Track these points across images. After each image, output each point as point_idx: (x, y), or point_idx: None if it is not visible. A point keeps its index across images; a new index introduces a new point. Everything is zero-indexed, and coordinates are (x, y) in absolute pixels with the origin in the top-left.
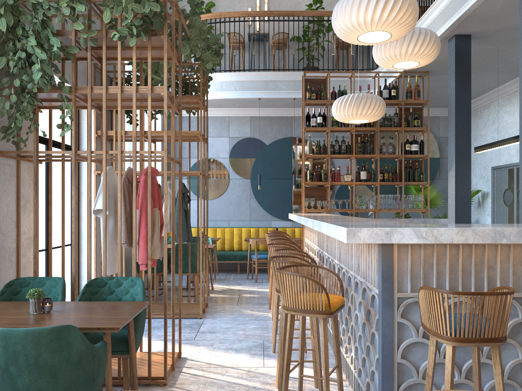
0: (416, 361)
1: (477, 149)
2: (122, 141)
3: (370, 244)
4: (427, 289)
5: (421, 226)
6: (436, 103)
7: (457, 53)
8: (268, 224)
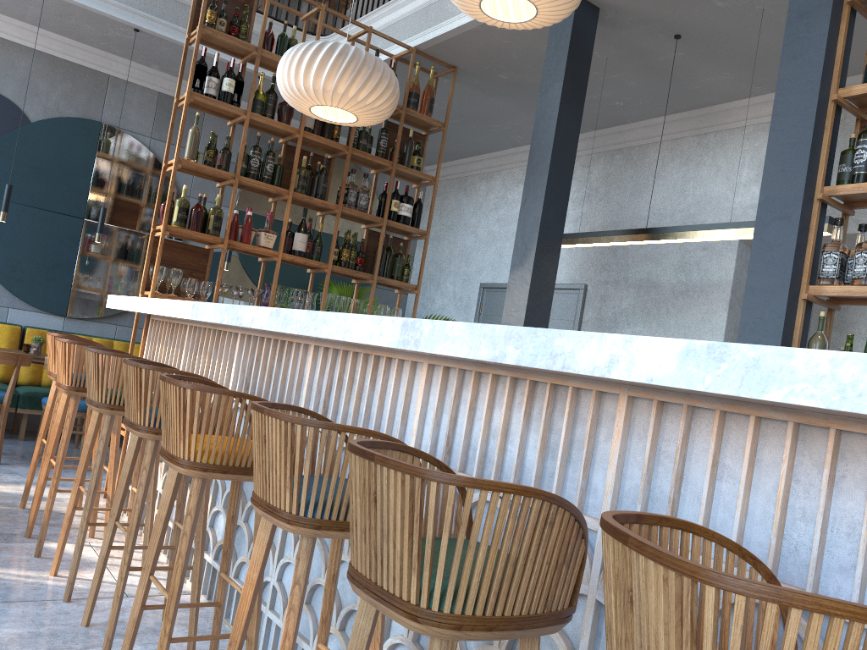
0: None
1: None
2: None
3: None
4: None
5: None
6: None
7: (575, 34)
8: None
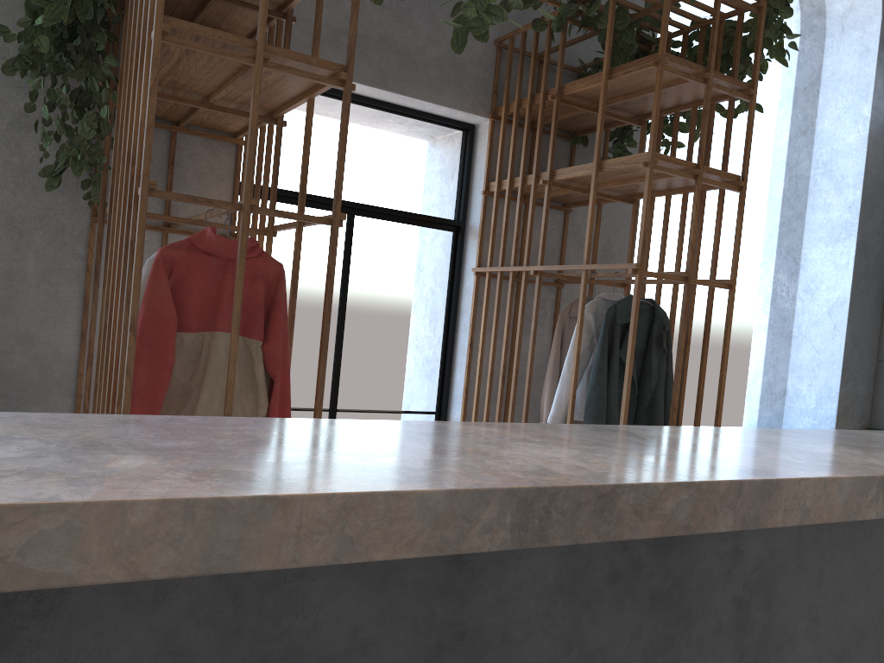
0: None
1: None
2: (579, 206)
3: None
4: None
5: None
6: None
7: None
8: None
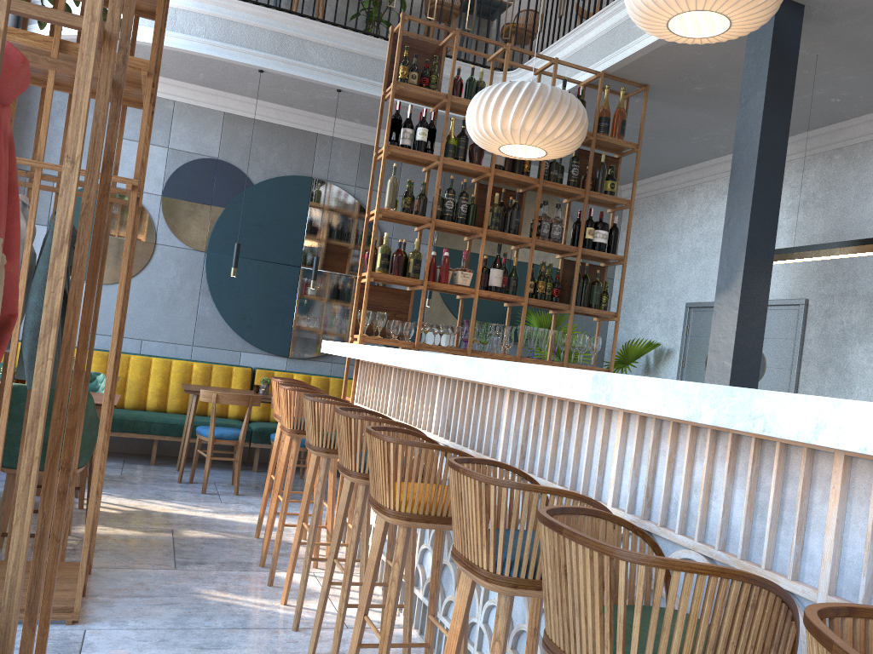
0: None
1: None
2: None
3: None
4: None
5: None
6: None
7: (777, 37)
8: (233, 359)
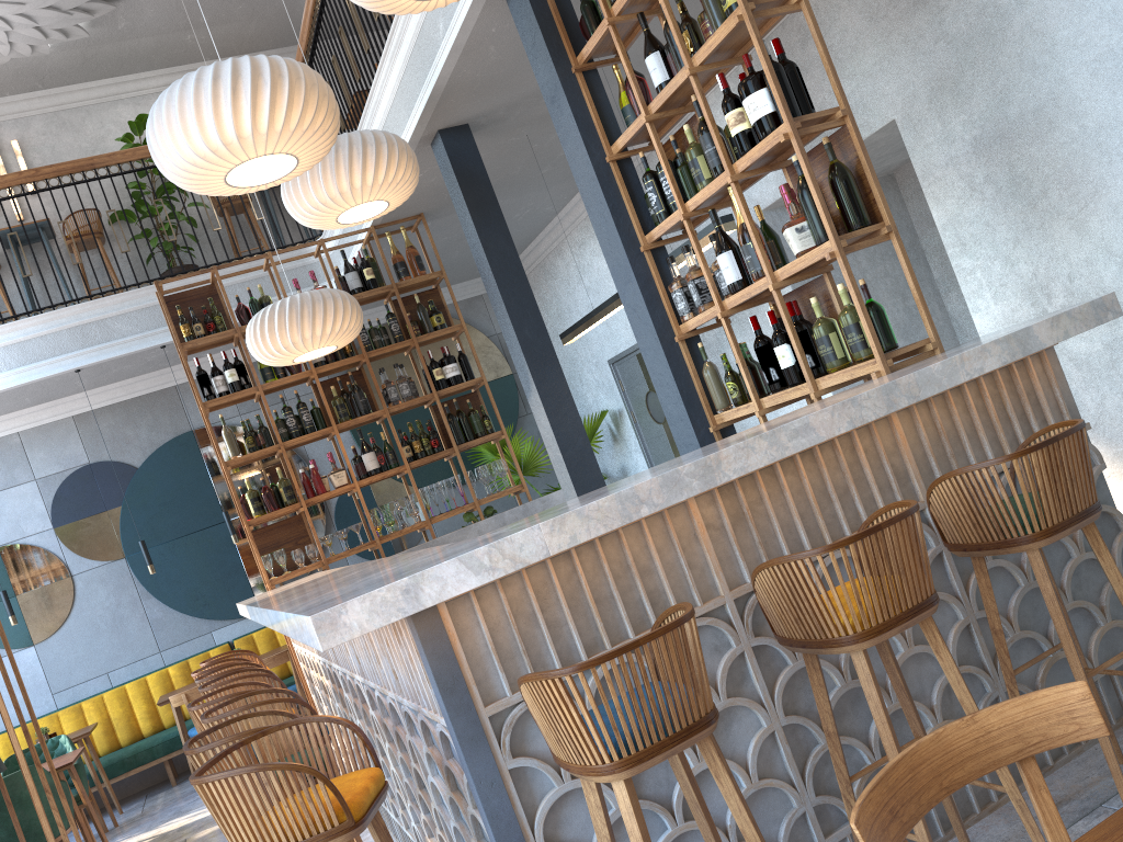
0: (580, 836)
1: (567, 337)
2: None
3: (396, 622)
4: (530, 680)
5: (479, 544)
6: (465, 270)
7: (456, 164)
8: (207, 643)
